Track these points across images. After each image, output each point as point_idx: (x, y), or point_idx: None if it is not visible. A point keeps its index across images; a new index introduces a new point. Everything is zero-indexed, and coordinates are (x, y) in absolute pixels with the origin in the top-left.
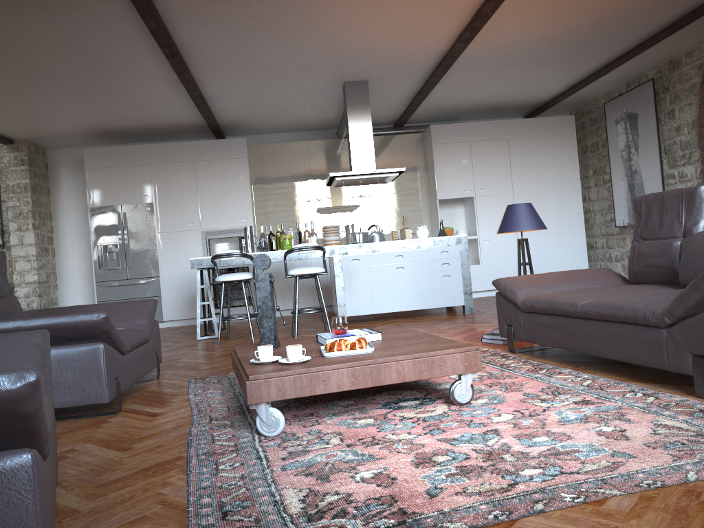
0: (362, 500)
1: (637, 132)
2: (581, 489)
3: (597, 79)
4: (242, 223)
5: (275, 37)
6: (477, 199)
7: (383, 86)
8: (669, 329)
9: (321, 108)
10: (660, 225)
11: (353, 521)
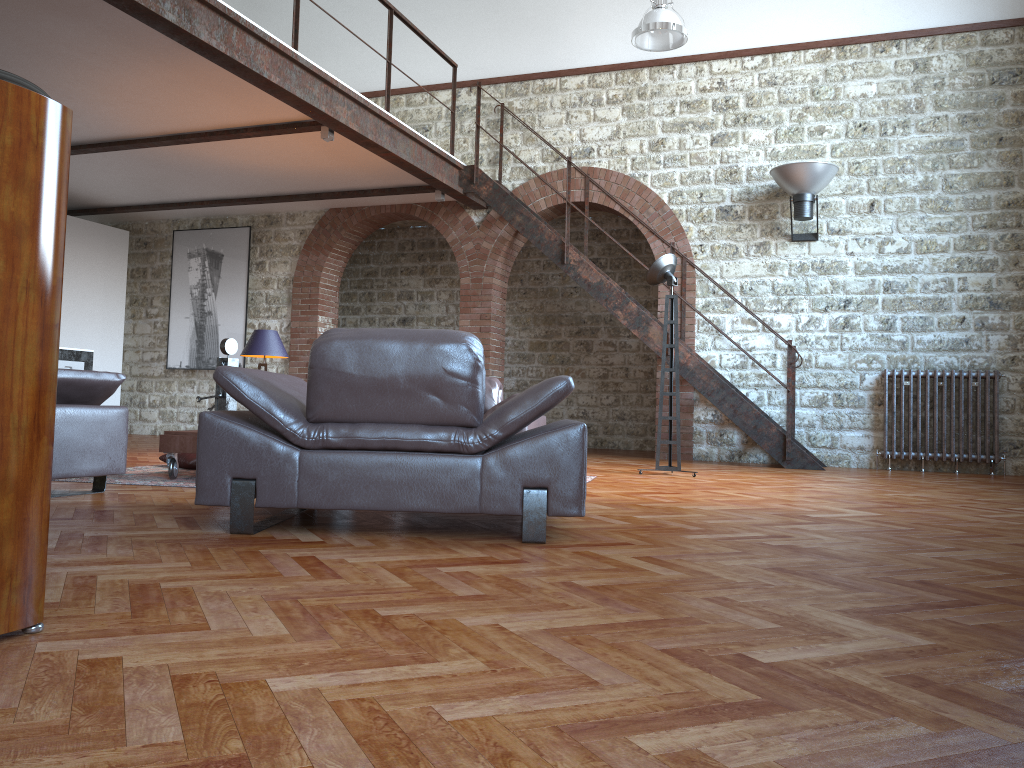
0: None
1: (220, 273)
2: None
3: (197, 207)
4: None
5: (17, 54)
6: None
7: None
8: None
9: None
10: None
11: None
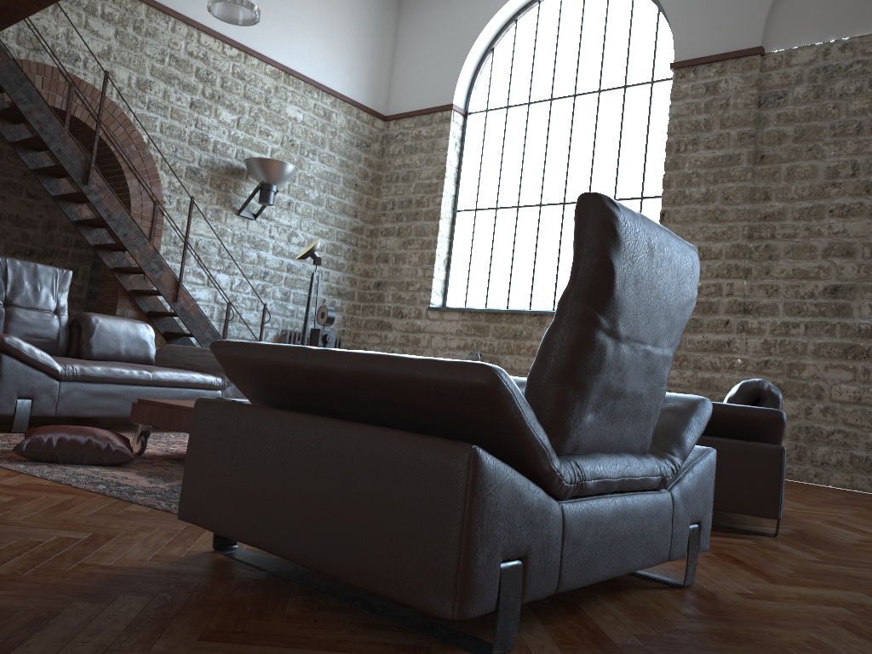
0: None
1: None
2: None
3: None
4: None
5: None
6: None
7: None
8: (223, 390)
9: None
10: (35, 295)
11: None
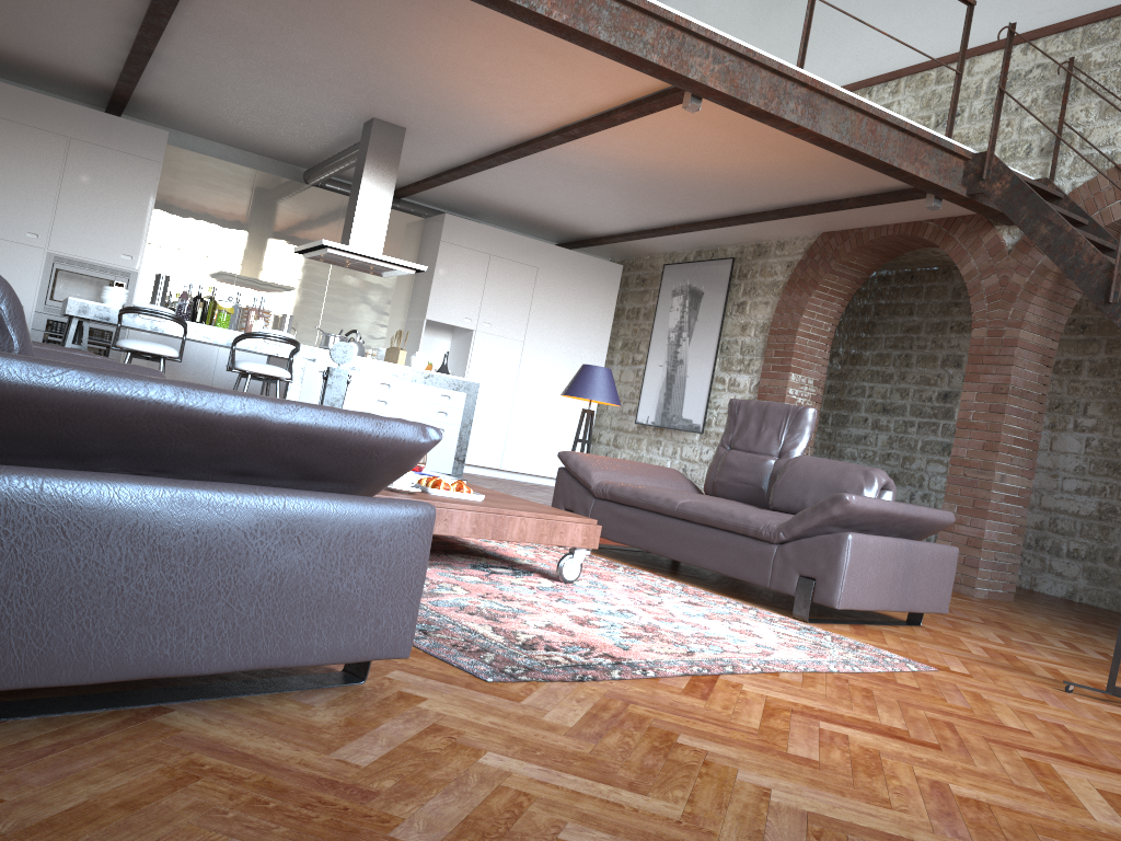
0: (559, 642)
1: (697, 314)
2: (753, 664)
3: (672, 234)
4: (123, 261)
5: (336, 32)
6: (477, 335)
7: (419, 143)
8: (781, 546)
9: (308, 134)
10: (756, 437)
11: (571, 655)
